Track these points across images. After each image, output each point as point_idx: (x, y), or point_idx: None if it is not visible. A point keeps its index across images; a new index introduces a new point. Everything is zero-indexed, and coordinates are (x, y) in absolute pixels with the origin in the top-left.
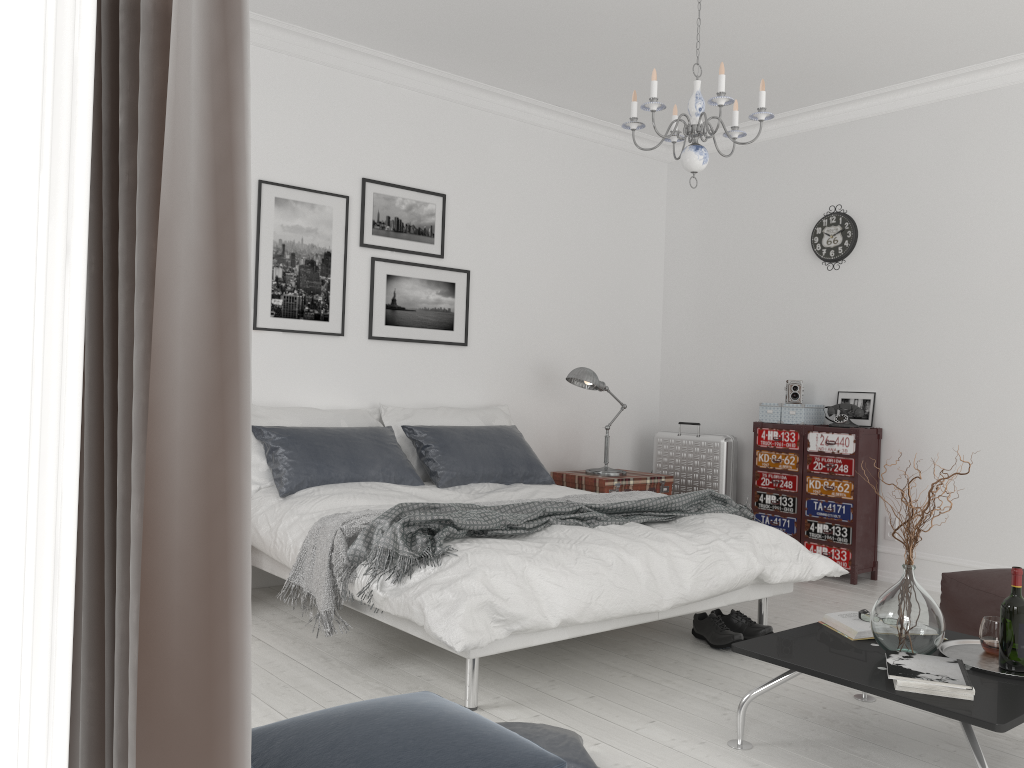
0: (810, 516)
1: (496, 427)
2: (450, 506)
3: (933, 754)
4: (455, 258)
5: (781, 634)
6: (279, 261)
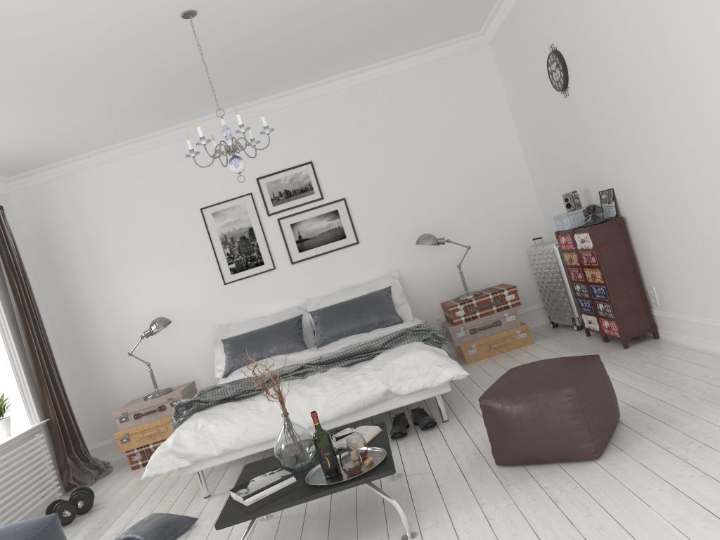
0: (594, 298)
1: (366, 295)
2: (227, 384)
3: (343, 524)
4: (332, 195)
5: None
6: (225, 245)
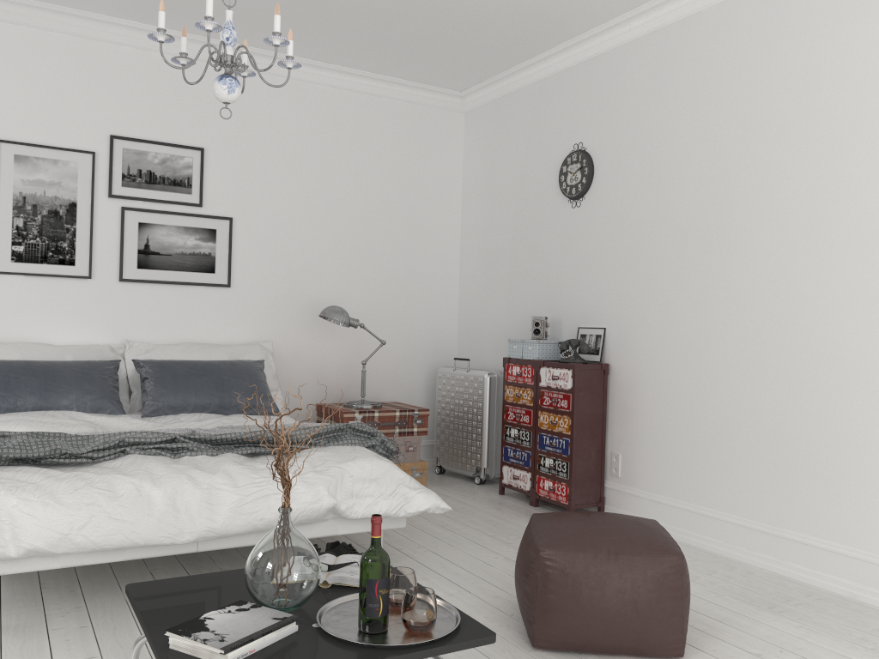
0: (541, 450)
1: (232, 361)
2: (22, 434)
3: None
4: (216, 206)
5: (210, 575)
6: (19, 212)
